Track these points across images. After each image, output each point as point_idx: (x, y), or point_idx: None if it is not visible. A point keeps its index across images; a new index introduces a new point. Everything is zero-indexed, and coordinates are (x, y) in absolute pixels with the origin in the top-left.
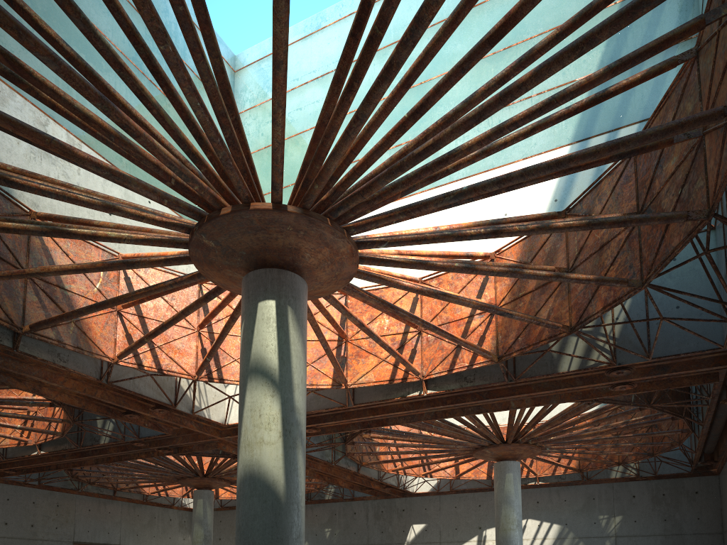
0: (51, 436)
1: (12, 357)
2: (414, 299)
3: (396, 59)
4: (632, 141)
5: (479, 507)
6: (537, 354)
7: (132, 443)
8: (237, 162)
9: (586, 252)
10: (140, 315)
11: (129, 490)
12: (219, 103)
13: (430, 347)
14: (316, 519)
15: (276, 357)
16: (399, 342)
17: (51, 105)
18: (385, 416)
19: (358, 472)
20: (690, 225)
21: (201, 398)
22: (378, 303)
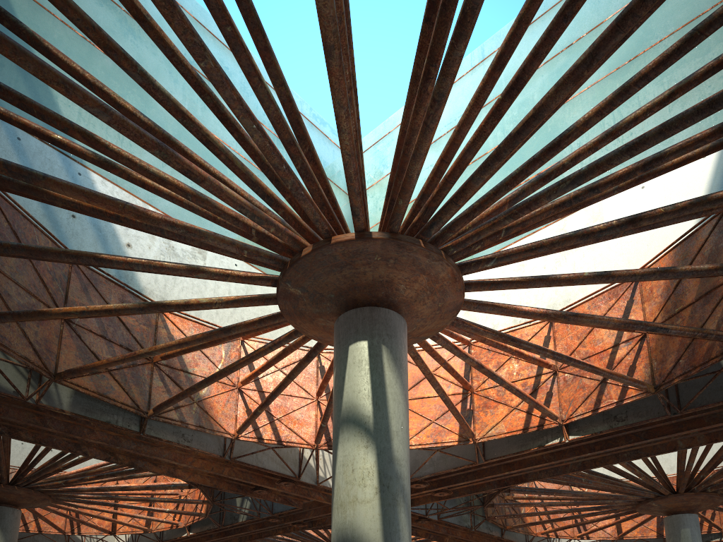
0: (197, 518)
1: (144, 441)
2: (546, 337)
3: (469, 3)
4: None
5: None
6: (707, 378)
7: (267, 520)
8: (313, 195)
9: None
10: (260, 390)
11: None
12: (284, 131)
13: (568, 387)
14: None
15: (370, 402)
16: (531, 386)
17: (141, 183)
18: (523, 471)
19: (502, 537)
20: None
21: (326, 468)
22: (495, 337)
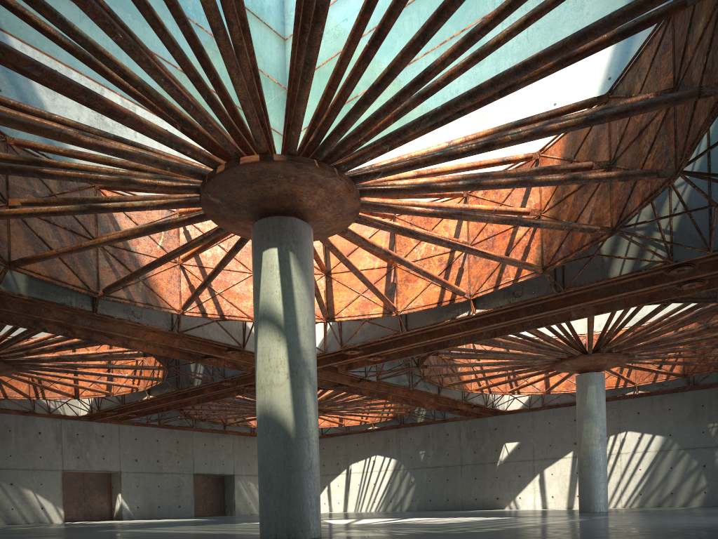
0: (155, 382)
1: (97, 318)
2: None
3: (319, 1)
4: (600, 28)
5: (574, 421)
6: (587, 259)
7: (220, 383)
8: (221, 120)
9: (626, 141)
10: (201, 266)
11: (237, 424)
12: (190, 70)
13: (477, 264)
14: (410, 442)
15: (280, 303)
16: (446, 262)
17: None
18: (445, 338)
19: (438, 395)
20: (713, 100)
21: None
22: (395, 231)
